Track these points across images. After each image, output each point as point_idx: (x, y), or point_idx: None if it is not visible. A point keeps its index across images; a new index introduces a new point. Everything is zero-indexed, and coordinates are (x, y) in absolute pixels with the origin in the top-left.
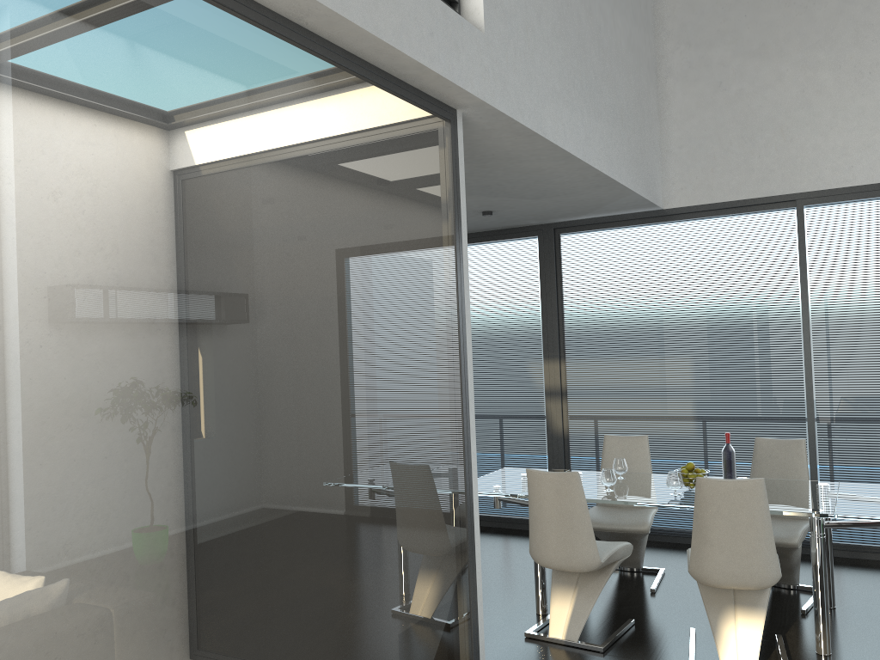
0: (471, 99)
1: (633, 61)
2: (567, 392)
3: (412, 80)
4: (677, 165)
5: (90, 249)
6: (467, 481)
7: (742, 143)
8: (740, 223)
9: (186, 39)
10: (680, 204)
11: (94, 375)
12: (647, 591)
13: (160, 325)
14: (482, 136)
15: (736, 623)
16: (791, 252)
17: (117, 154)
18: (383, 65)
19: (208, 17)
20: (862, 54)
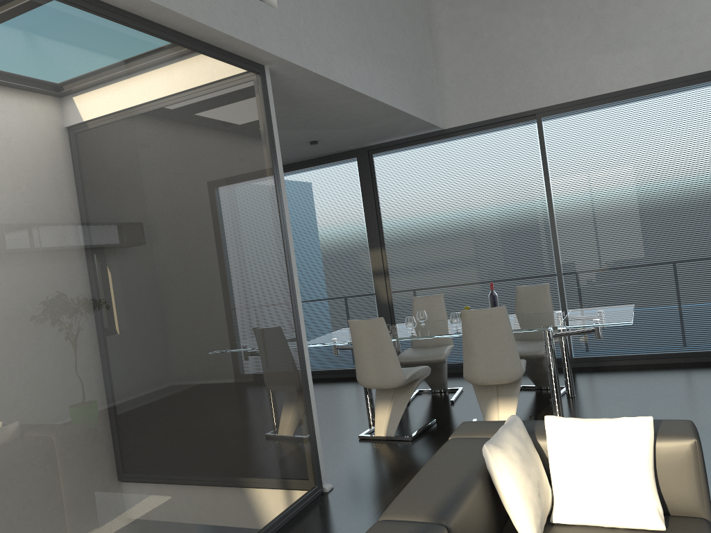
0: (272, 57)
1: (409, 21)
2: (388, 271)
3: (226, 47)
4: (451, 95)
5: (3, 171)
6: (296, 324)
7: (495, 76)
8: (499, 135)
9: (55, 30)
10: (455, 124)
11: (15, 250)
12: (448, 402)
13: (56, 218)
14: (289, 83)
15: (498, 408)
16: (536, 152)
17: (15, 109)
18: (202, 38)
19: (68, 15)
20: (572, 4)
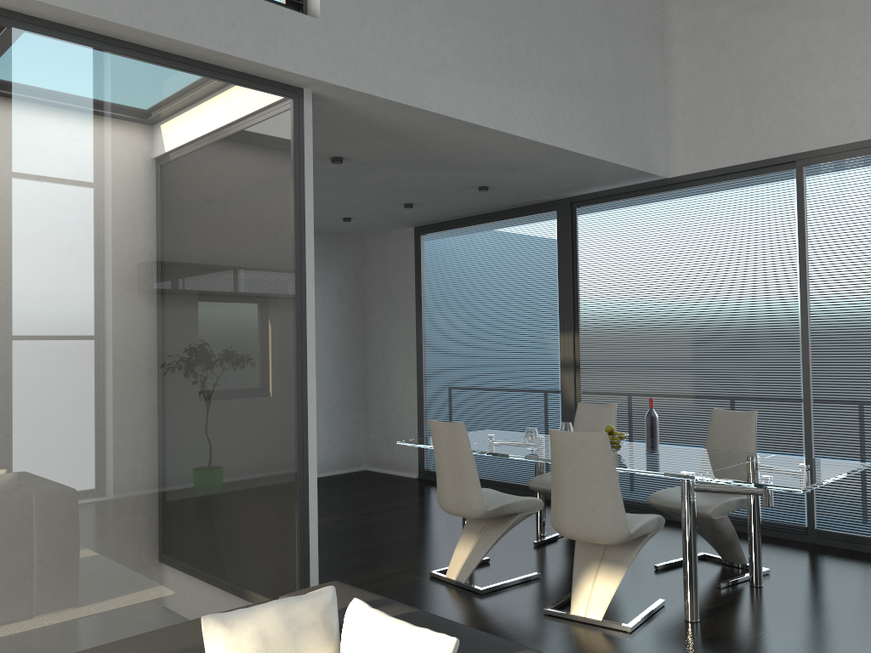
0: (301, 78)
1: (611, 29)
2: (579, 364)
3: (228, 65)
4: (681, 132)
5: None
6: (300, 413)
7: (743, 105)
8: (740, 189)
9: None
10: (683, 172)
11: None
12: None
13: None
14: (363, 111)
15: (596, 578)
16: (791, 217)
17: None
18: (188, 55)
19: None
20: None
